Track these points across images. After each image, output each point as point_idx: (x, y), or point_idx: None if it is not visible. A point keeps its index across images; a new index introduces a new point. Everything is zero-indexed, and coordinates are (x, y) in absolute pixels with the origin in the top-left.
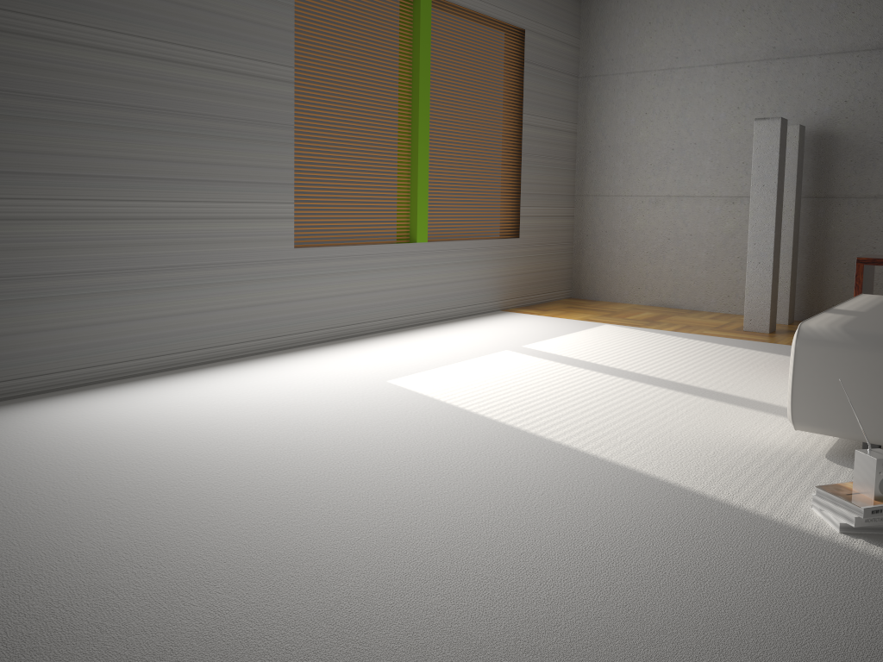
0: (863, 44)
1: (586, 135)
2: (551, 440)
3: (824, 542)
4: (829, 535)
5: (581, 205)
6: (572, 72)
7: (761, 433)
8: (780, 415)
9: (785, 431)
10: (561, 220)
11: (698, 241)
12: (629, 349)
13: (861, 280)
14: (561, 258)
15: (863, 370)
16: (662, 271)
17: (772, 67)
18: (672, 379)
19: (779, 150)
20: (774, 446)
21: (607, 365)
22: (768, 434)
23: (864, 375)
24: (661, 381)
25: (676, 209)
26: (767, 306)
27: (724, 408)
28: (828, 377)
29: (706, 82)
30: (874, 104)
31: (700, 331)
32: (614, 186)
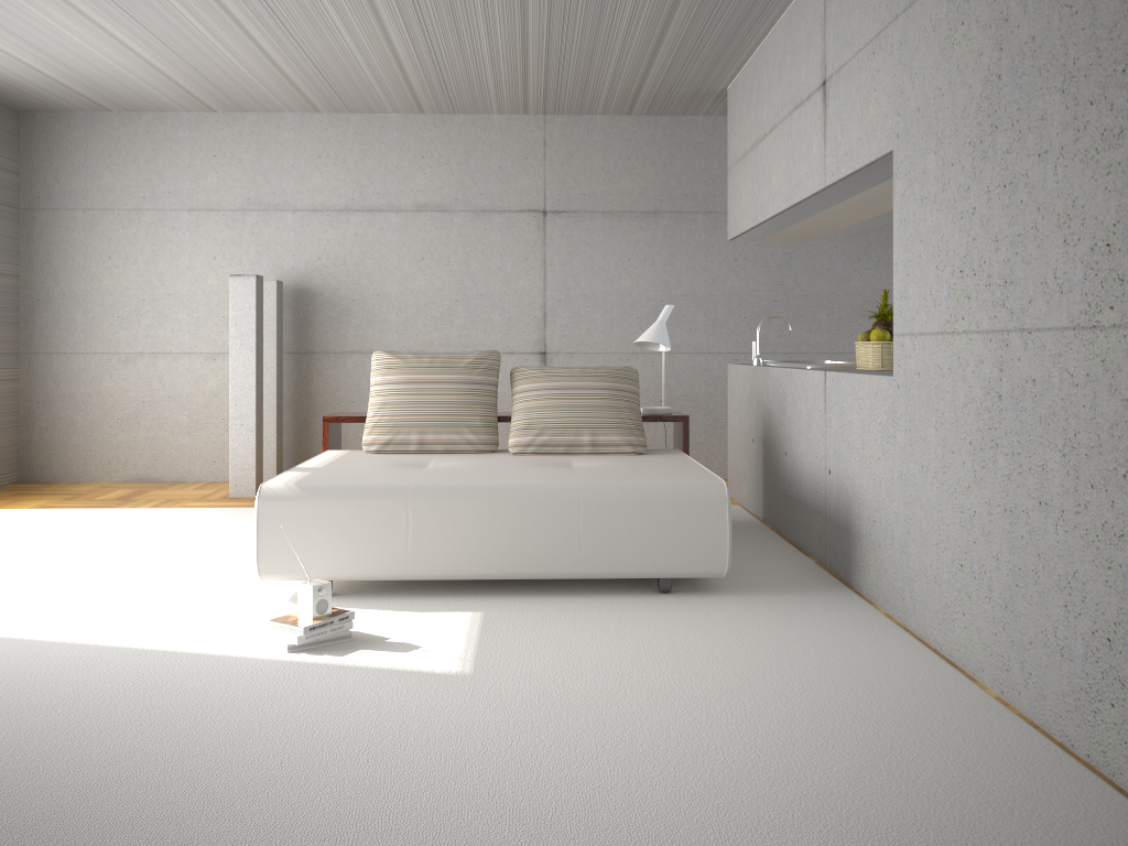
0: (332, 204)
1: (33, 280)
2: (11, 637)
3: (274, 661)
4: (279, 656)
5: (29, 365)
6: (10, 202)
7: (235, 591)
8: (255, 573)
9: (257, 586)
10: (2, 385)
11: (178, 403)
12: (99, 533)
13: (327, 437)
14: (4, 432)
15: (313, 518)
16: (138, 440)
17: (248, 218)
18: (148, 557)
19: (257, 308)
20: (245, 600)
21: (73, 553)
22: (241, 591)
23: (314, 522)
24: (137, 561)
25: (151, 367)
26: (252, 469)
27: (202, 575)
28: (286, 528)
29: (179, 227)
30: (345, 263)
31: (183, 504)
32: (73, 342)
